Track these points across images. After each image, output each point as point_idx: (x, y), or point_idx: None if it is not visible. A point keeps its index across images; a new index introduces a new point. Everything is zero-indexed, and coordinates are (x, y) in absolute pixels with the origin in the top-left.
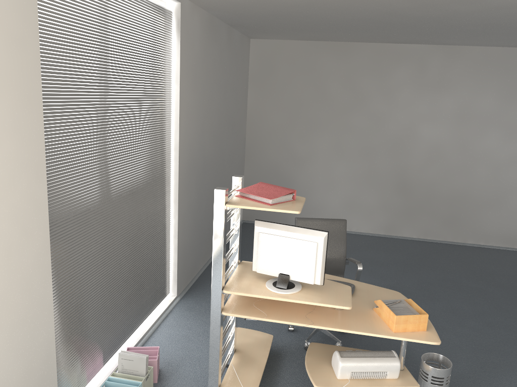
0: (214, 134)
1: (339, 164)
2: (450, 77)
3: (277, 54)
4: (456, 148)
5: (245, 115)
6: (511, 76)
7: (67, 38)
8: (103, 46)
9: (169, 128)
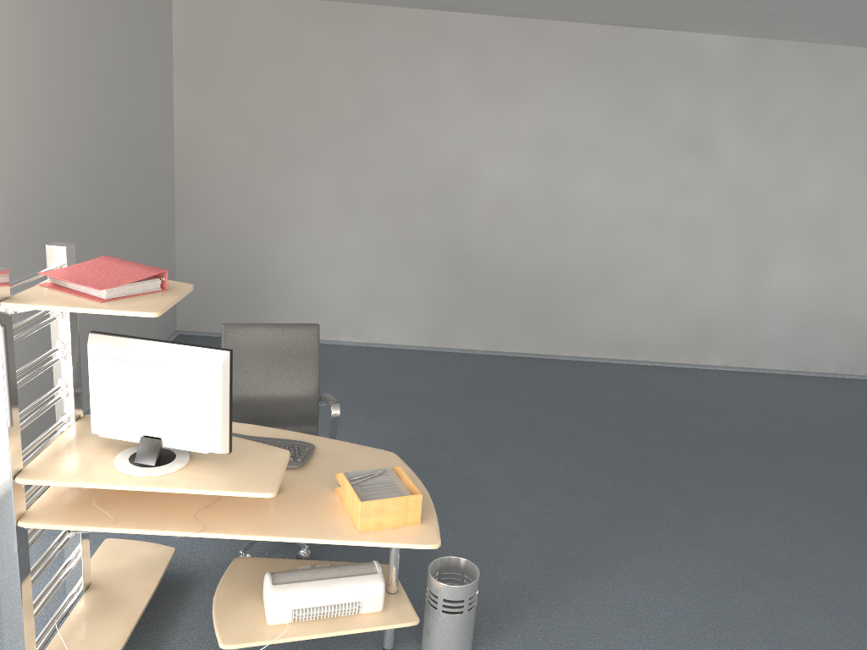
0: (84, 166)
1: (347, 225)
2: (529, 75)
3: (226, 19)
4: (542, 197)
5: (169, 134)
6: (623, 76)
7: None
8: None
9: None
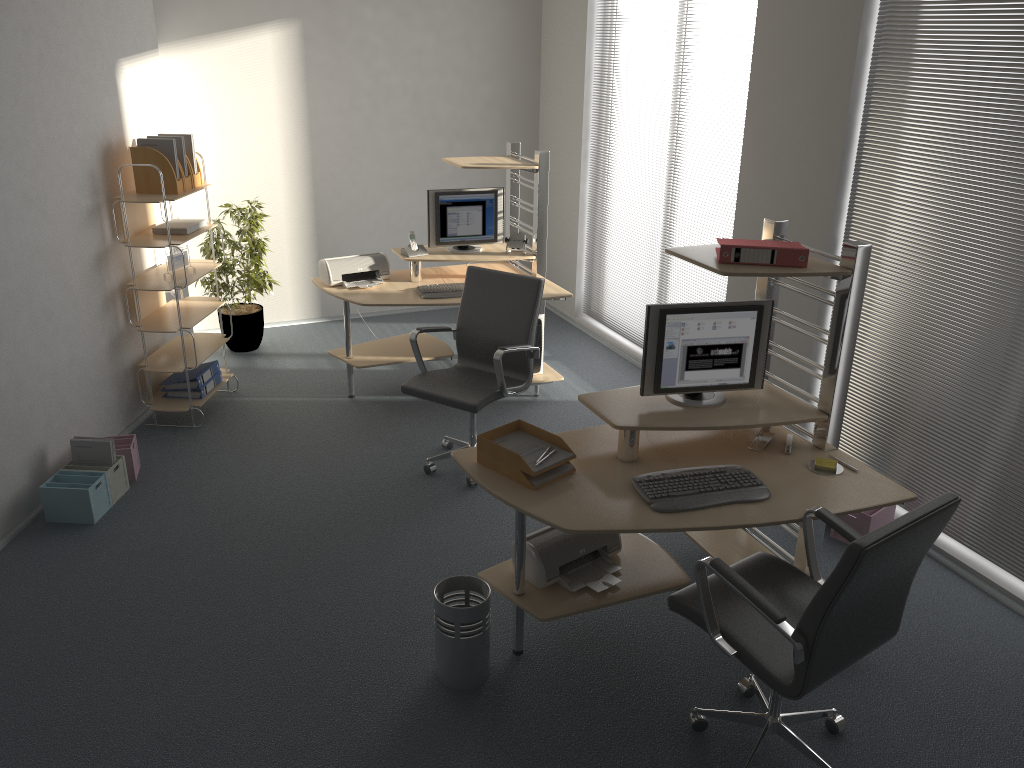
0: None
1: None
2: None
3: None
4: None
5: None
6: None
7: (934, 2)
8: (1012, 1)
9: None
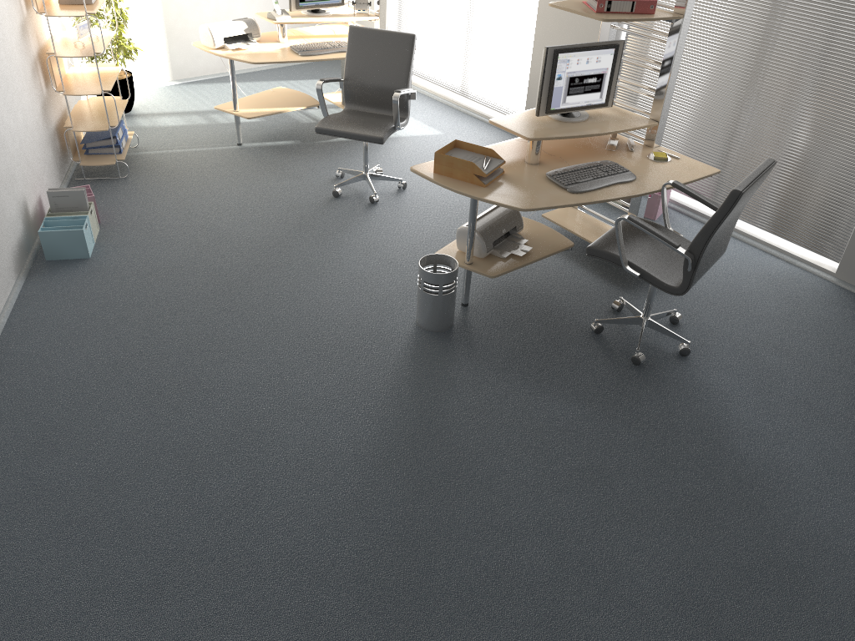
0: None
1: None
2: None
3: None
4: None
5: None
6: None
7: None
8: None
9: None
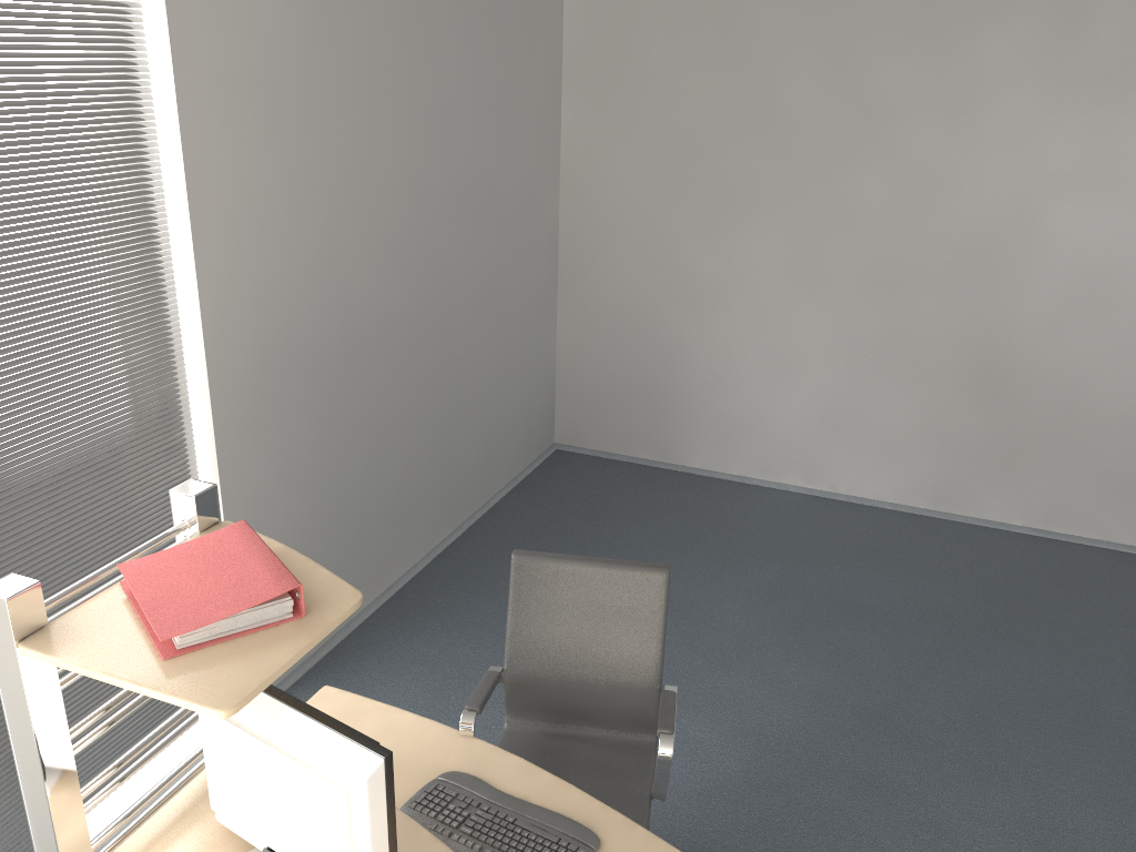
0: (395, 248)
1: (806, 309)
2: None
3: None
4: None
5: (551, 171)
6: None
7: None
8: None
9: (161, 267)
